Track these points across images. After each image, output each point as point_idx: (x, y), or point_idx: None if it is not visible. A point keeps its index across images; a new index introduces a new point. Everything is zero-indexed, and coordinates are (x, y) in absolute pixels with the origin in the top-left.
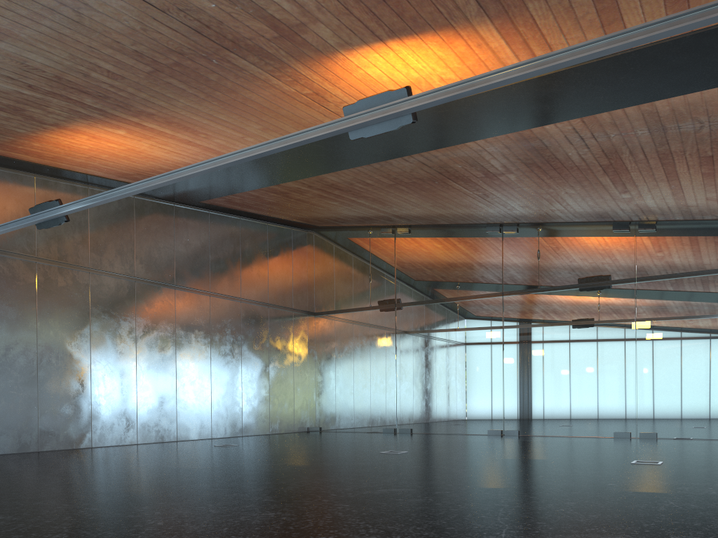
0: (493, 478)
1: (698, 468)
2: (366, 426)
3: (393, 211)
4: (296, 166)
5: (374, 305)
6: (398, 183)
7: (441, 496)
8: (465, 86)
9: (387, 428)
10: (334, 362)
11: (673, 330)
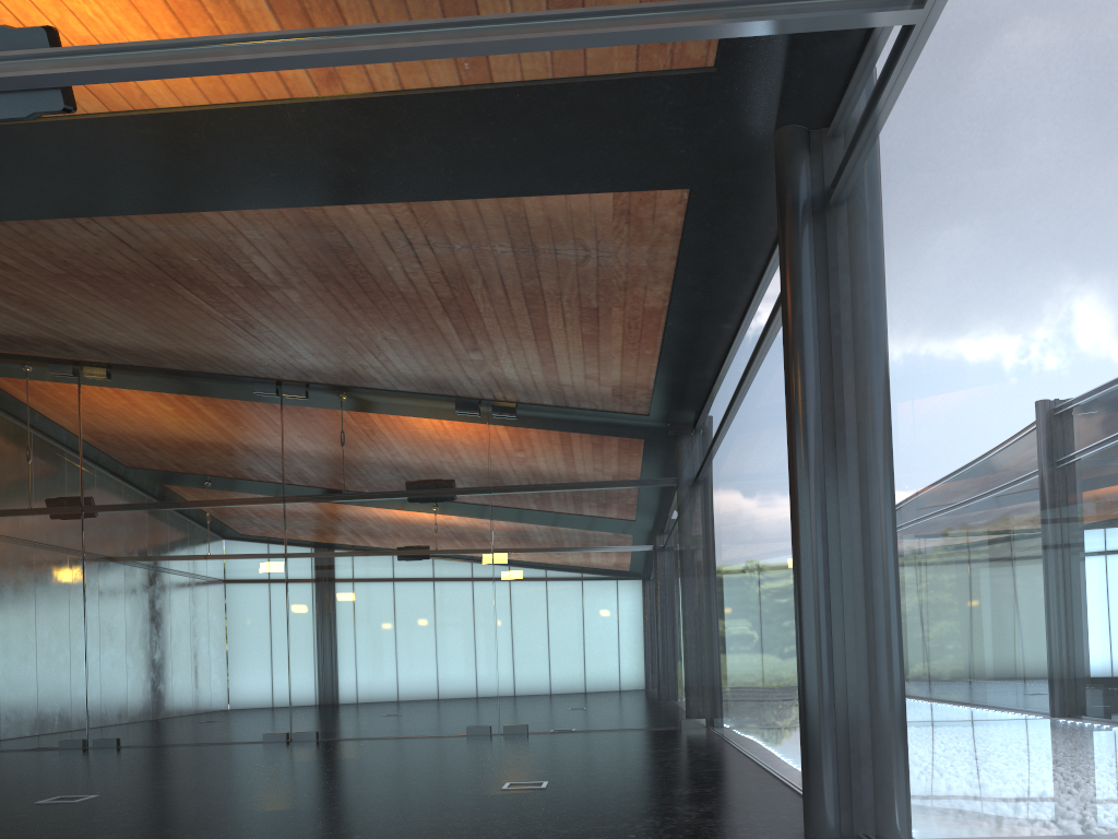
0: None
1: (600, 791)
2: (23, 738)
3: (70, 331)
4: None
5: (38, 507)
6: (74, 275)
7: None
8: (181, 54)
9: (68, 740)
10: None
11: (545, 569)
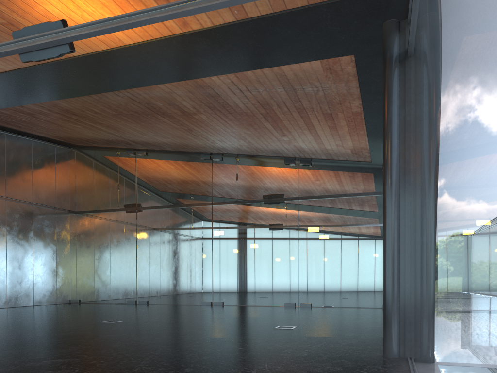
0: (158, 345)
1: (314, 331)
2: (114, 298)
3: (127, 136)
4: (28, 90)
5: (121, 208)
6: (120, 114)
7: (91, 366)
8: (106, 24)
9: (130, 300)
10: (90, 250)
11: (321, 234)
